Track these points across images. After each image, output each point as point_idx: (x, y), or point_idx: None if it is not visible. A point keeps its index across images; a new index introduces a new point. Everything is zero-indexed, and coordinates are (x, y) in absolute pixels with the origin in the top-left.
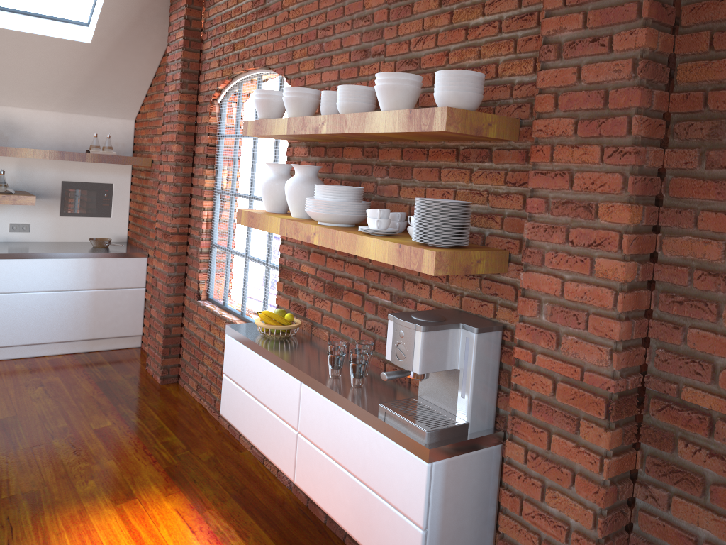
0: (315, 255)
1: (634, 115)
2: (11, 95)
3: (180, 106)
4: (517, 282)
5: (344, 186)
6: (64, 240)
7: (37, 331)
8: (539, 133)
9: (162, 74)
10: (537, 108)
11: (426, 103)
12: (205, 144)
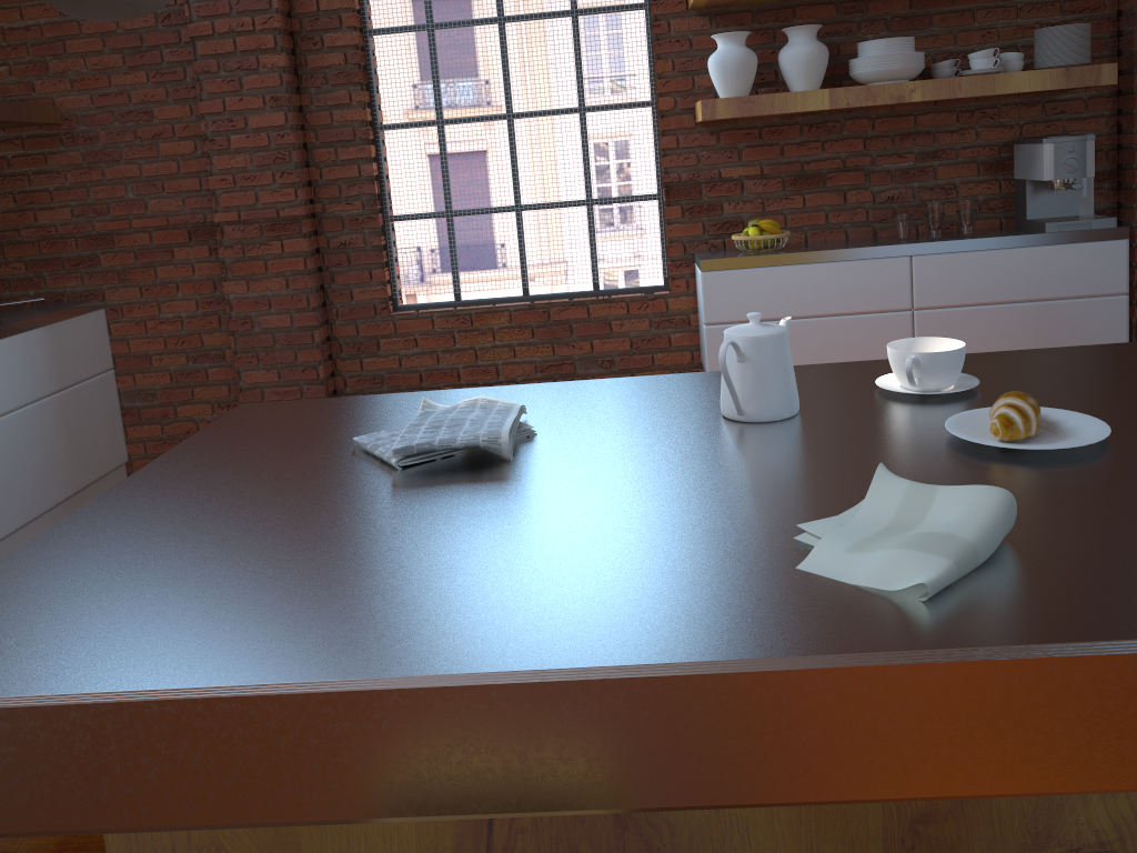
0: (757, 150)
1: None
2: None
3: None
4: (1082, 96)
5: (914, 37)
6: None
7: (8, 506)
8: None
9: None
10: None
11: None
12: (341, 48)
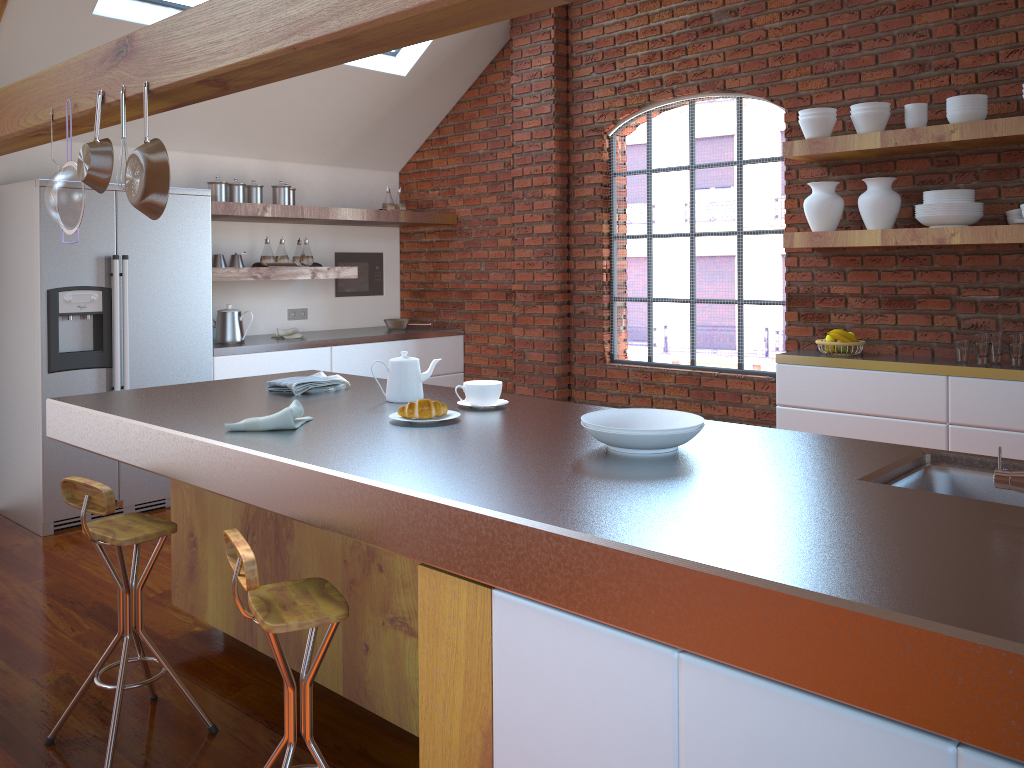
0: (859, 273)
1: None
2: (289, 146)
3: (555, 143)
4: None
5: (969, 189)
6: (341, 326)
7: None
8: None
9: (466, 111)
10: None
11: None
12: (593, 185)
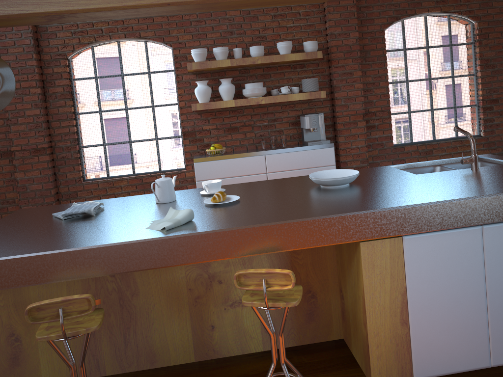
0: (215, 119)
1: (357, 51)
2: None
3: (36, 62)
4: (321, 100)
5: (262, 82)
6: None
7: None
8: (333, 57)
9: None
10: (332, 51)
11: (273, 52)
12: (62, 85)
